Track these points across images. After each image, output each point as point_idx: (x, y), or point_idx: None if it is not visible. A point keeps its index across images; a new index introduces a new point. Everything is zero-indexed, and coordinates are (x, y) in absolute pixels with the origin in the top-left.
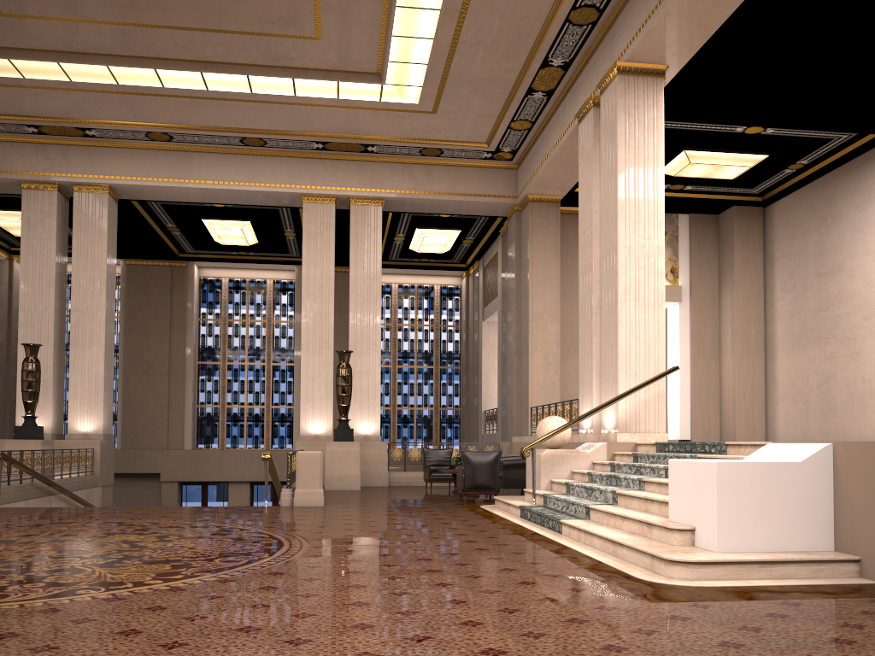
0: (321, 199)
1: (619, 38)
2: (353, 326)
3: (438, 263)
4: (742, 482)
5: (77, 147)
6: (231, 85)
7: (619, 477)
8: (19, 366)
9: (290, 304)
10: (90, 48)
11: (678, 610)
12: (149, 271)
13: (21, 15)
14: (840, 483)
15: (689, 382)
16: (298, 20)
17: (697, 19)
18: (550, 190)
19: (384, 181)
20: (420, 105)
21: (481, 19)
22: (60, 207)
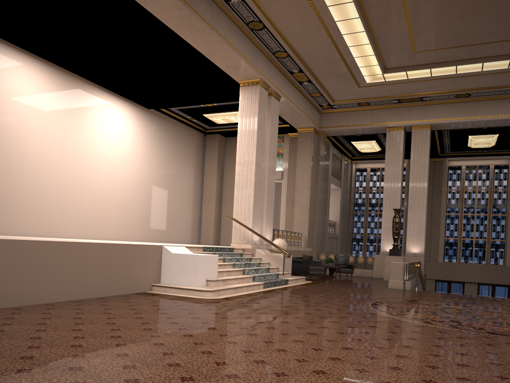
0: None
1: None
2: None
3: None
4: None
5: (415, 107)
6: None
7: None
8: (382, 219)
9: (504, 179)
10: (450, 59)
11: None
12: None
13: (424, 50)
14: None
15: None
16: None
17: None
18: None
19: None
20: None
21: None
22: (403, 138)
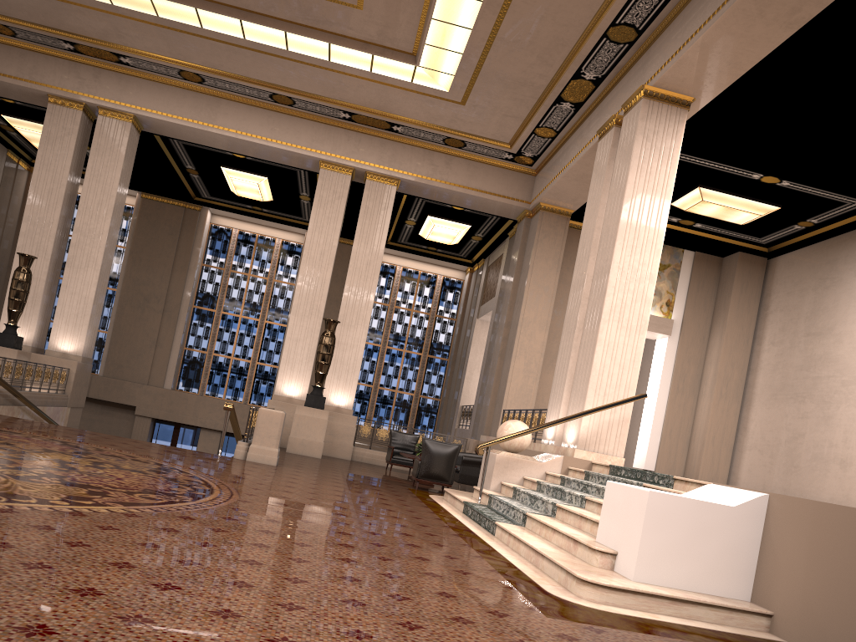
0: (339, 168)
1: (652, 62)
2: (346, 298)
3: (445, 254)
4: (671, 515)
5: (109, 72)
6: (268, 39)
7: (564, 491)
8: (12, 275)
9: (294, 267)
10: None
11: (570, 629)
12: (162, 208)
13: None
14: (768, 535)
15: (663, 415)
16: None
17: (730, 56)
18: (563, 202)
19: (404, 162)
20: (450, 94)
21: (521, 18)
22: (82, 128)
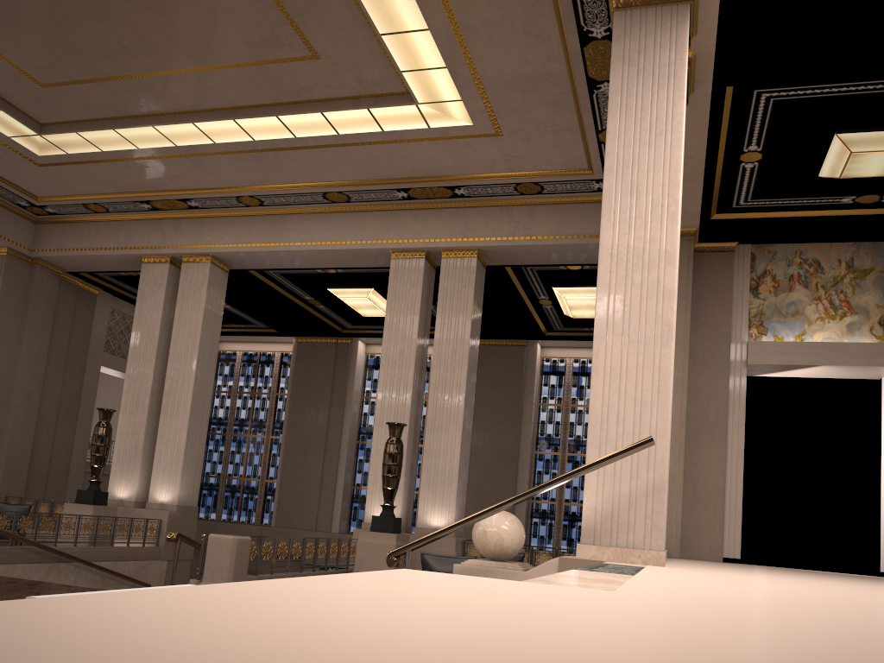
0: (410, 254)
1: None
2: (433, 397)
3: None
4: None
5: (187, 219)
6: (271, 131)
7: None
8: (117, 433)
9: None
10: (132, 109)
11: None
12: (316, 348)
13: (56, 83)
14: None
15: None
16: (281, 37)
17: None
18: None
19: (479, 228)
20: (477, 126)
21: None
22: (172, 279)
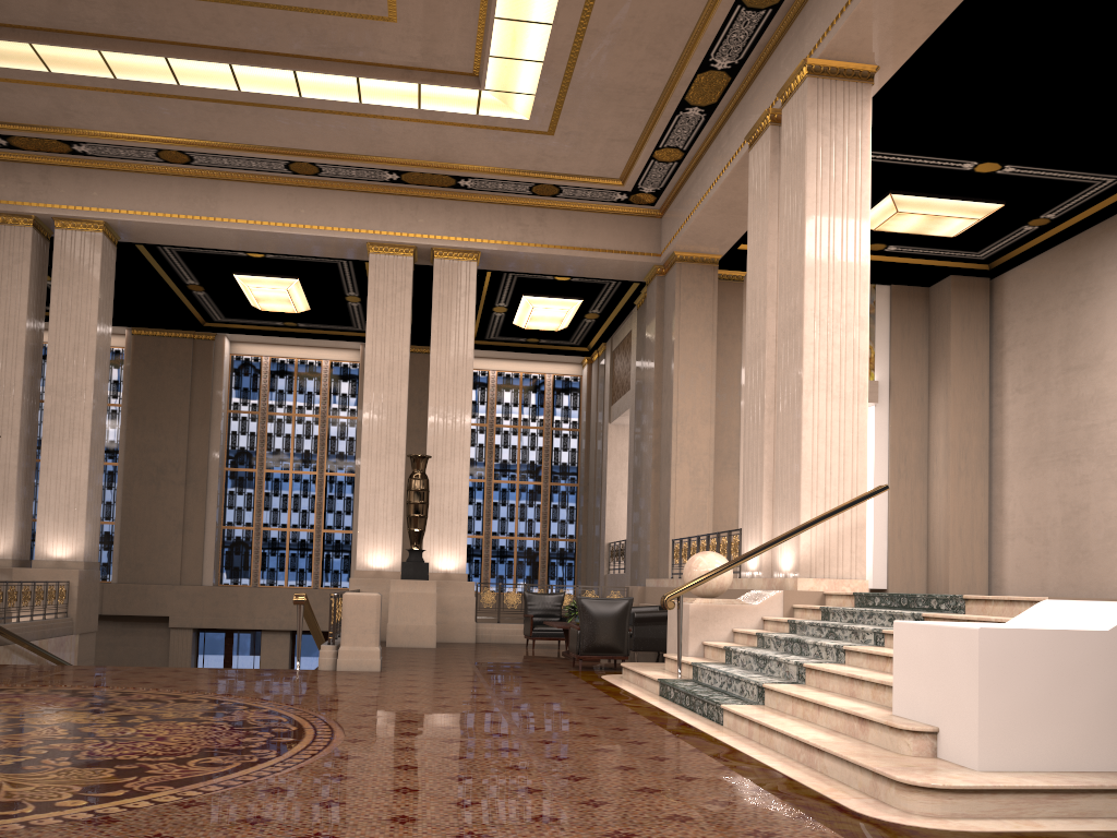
0: (395, 249)
1: (812, 26)
2: (433, 423)
3: (552, 345)
4: (1018, 660)
5: (61, 168)
6: (273, 85)
7: (806, 643)
8: None
9: (352, 394)
10: (75, 24)
11: None
12: (163, 344)
13: None
14: None
15: (886, 511)
16: None
17: None
18: (706, 246)
19: (481, 228)
20: (532, 122)
21: None
22: (35, 250)
